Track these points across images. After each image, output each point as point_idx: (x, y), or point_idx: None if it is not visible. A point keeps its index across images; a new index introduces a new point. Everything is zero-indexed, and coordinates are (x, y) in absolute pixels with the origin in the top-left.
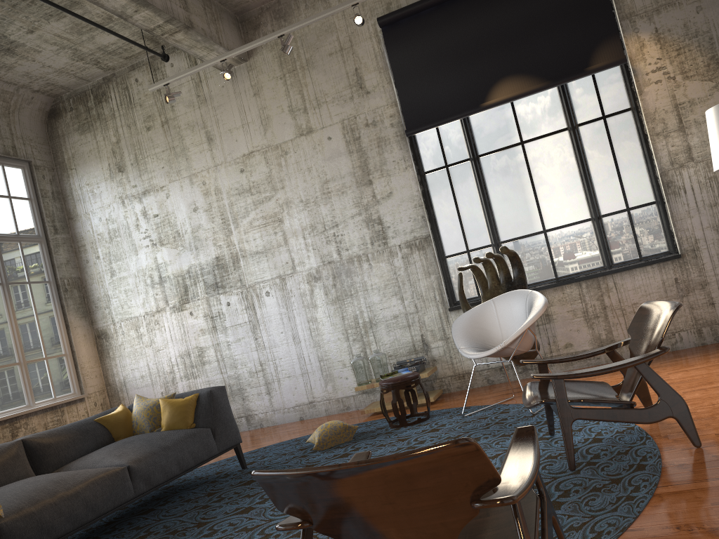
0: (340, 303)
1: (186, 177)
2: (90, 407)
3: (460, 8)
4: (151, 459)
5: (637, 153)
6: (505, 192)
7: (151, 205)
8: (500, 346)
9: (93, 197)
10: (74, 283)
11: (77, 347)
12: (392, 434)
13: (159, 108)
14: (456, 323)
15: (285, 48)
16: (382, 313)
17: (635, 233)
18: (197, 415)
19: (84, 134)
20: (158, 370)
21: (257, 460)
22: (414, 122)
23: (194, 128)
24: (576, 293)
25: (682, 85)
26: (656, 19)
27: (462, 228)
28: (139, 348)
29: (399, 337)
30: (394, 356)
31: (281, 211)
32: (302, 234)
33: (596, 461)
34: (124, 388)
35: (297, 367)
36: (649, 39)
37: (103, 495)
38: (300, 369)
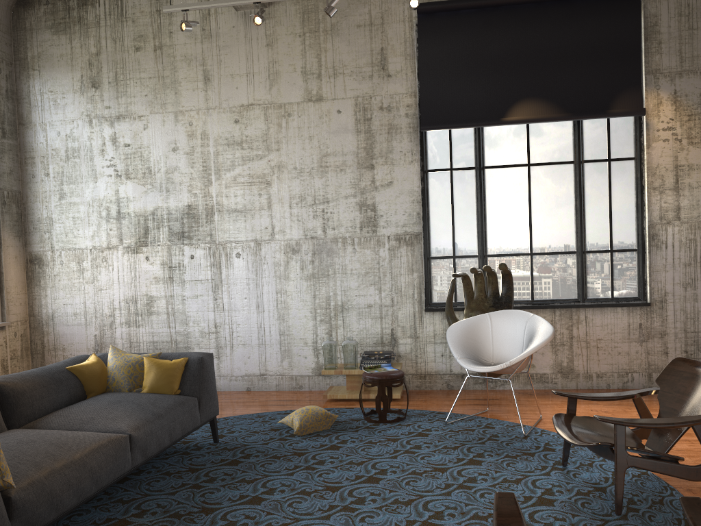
0: (315, 281)
1: (171, 113)
2: (9, 337)
3: (501, 18)
4: (148, 428)
5: (631, 201)
6: (502, 208)
7: (123, 133)
8: (506, 365)
9: (55, 107)
10: (13, 196)
11: (6, 268)
12: (375, 431)
13: (154, 30)
14: (451, 330)
15: (330, 10)
16: (356, 299)
17: (612, 274)
18: (184, 381)
19: (58, 35)
20: (96, 310)
21: (225, 433)
22: (430, 118)
23: (192, 63)
24: (548, 319)
25: (686, 149)
26: (677, 81)
27: (453, 233)
28: (78, 283)
29: (369, 327)
30: (359, 344)
31: (271, 174)
32: (289, 203)
33: (636, 507)
34: (51, 322)
35: (255, 336)
36: (667, 99)
37: (107, 467)
38: (257, 339)
